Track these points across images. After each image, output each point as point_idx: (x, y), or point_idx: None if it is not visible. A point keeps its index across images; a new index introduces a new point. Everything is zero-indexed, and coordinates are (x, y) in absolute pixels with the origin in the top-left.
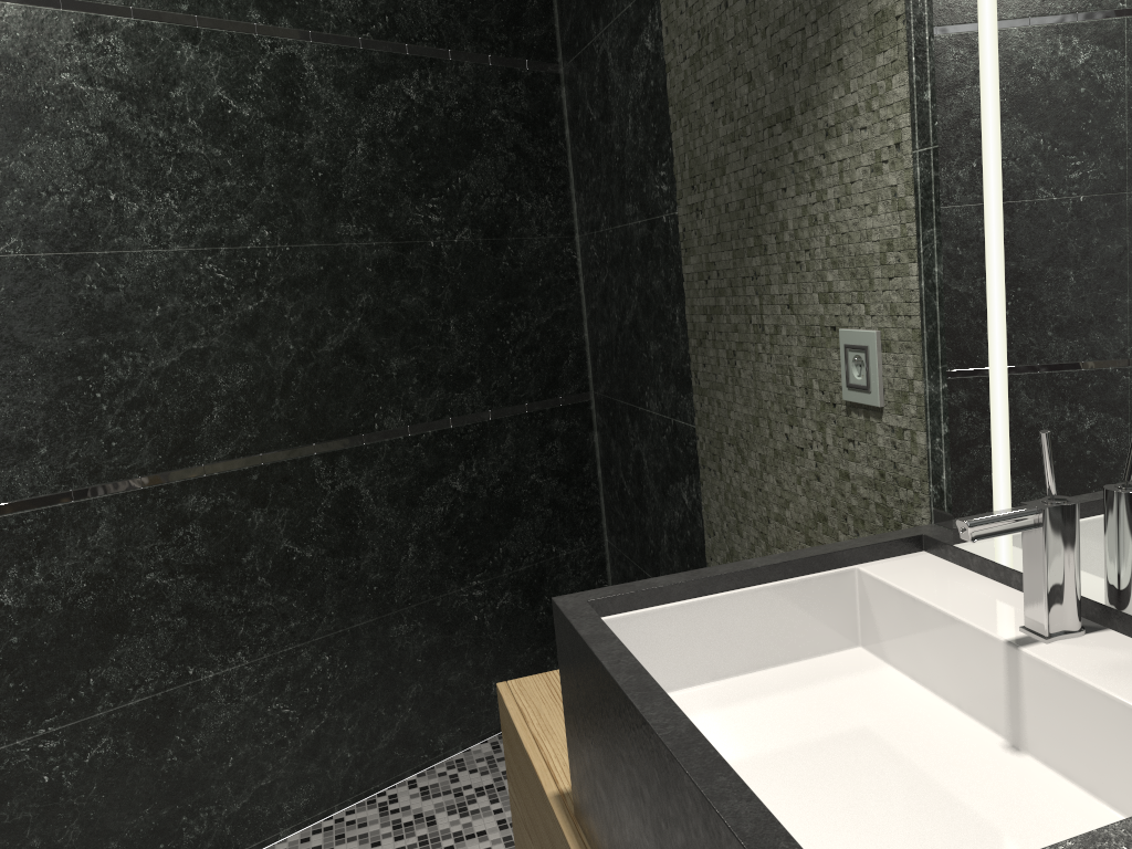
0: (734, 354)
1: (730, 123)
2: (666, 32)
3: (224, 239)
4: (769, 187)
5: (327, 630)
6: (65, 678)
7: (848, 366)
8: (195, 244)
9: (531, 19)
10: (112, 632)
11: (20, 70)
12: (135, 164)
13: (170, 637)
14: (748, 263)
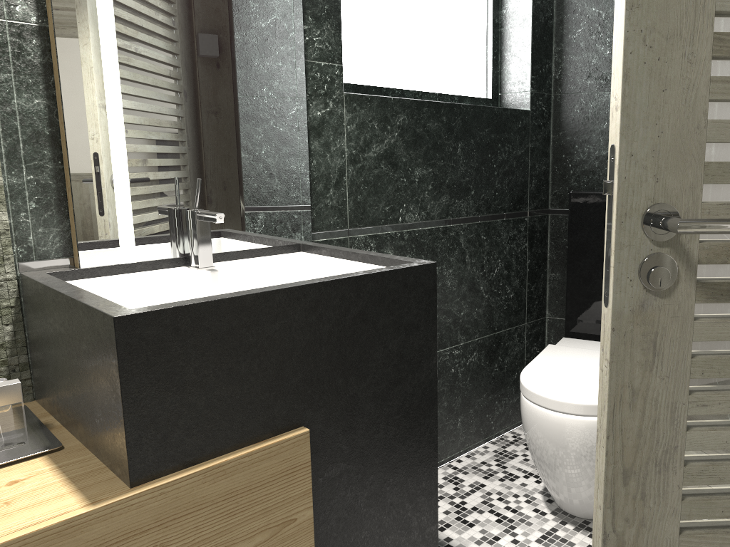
0: None
1: None
2: None
3: None
4: None
5: None
6: None
7: None
8: None
9: None
10: None
11: None
12: None
13: None
14: None
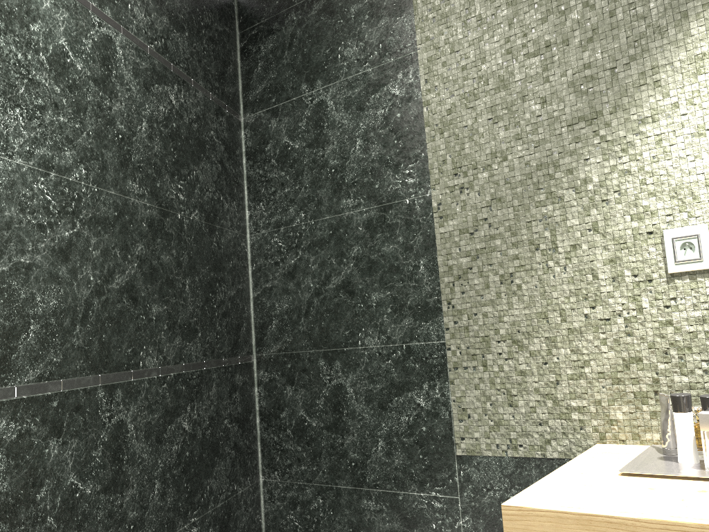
0: (511, 275)
1: (515, 128)
2: (424, 82)
3: (55, 166)
4: (568, 160)
5: None
6: None
7: (676, 250)
8: (33, 163)
9: (229, 79)
10: None
11: None
12: None
13: None
14: (537, 211)
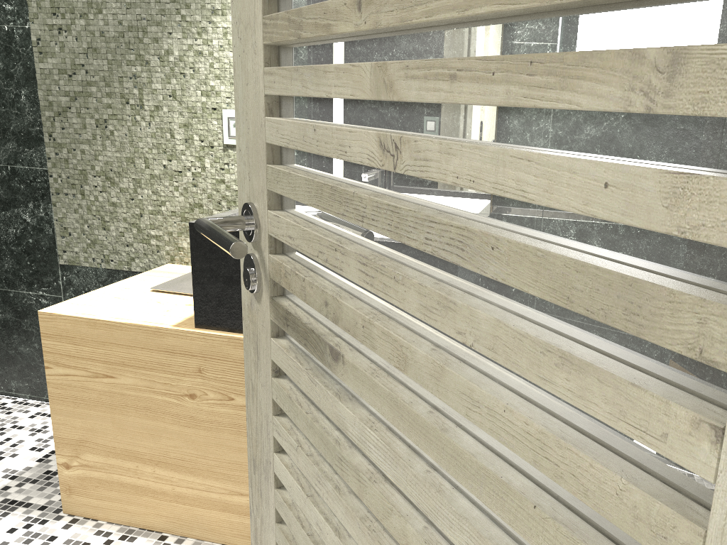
0: (105, 121)
1: None
2: None
3: None
4: (155, 29)
5: None
6: None
7: (230, 127)
8: None
9: None
10: None
11: None
12: None
13: None
14: (128, 69)
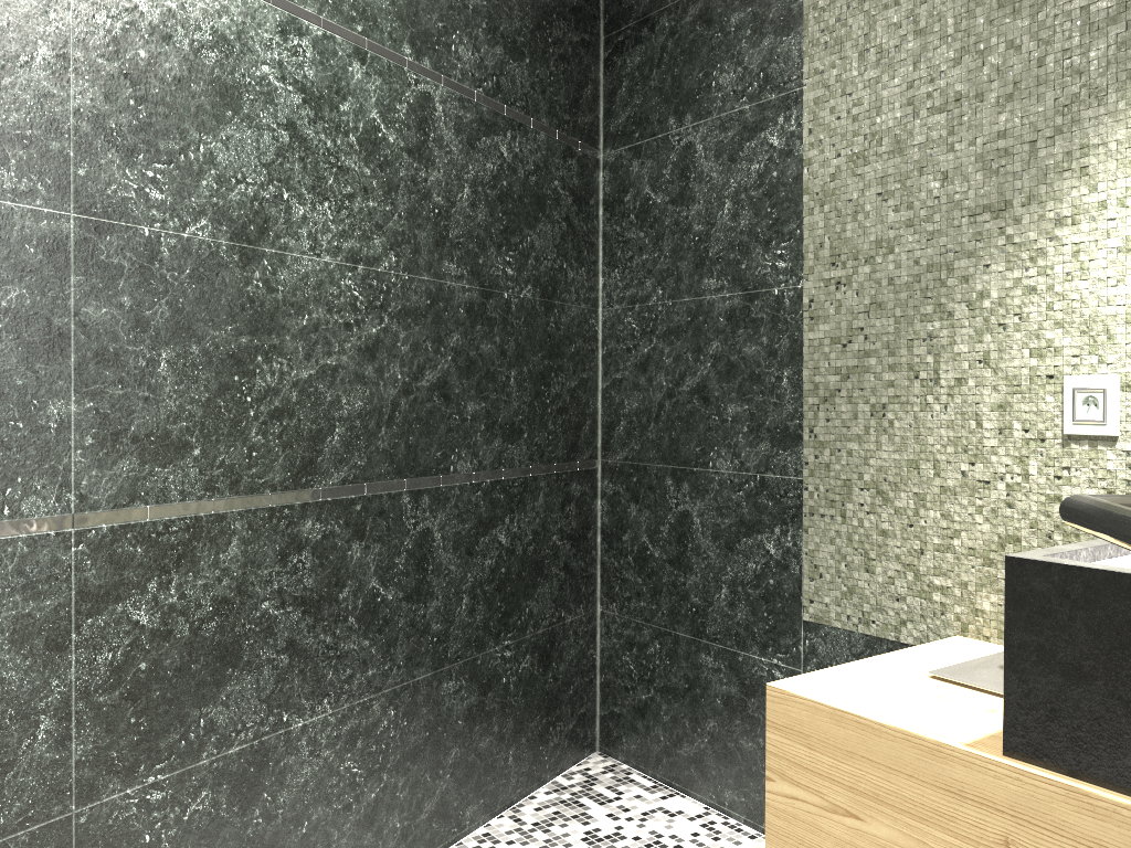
0: (883, 407)
1: (907, 211)
2: (808, 133)
3: (363, 258)
4: (965, 263)
5: (395, 682)
6: (180, 716)
7: (1076, 405)
8: (340, 258)
9: (585, 106)
10: (226, 666)
11: (232, 53)
12: (306, 168)
13: (273, 676)
14: (921, 327)
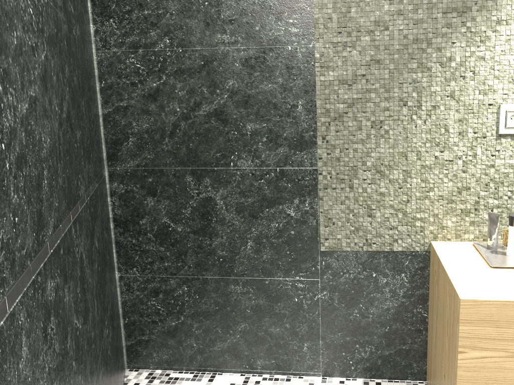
0: (380, 122)
1: (399, 5)
2: None
3: None
4: (439, 40)
5: None
6: None
7: (507, 119)
8: None
9: None
10: None
11: None
12: None
13: None
14: (408, 76)
